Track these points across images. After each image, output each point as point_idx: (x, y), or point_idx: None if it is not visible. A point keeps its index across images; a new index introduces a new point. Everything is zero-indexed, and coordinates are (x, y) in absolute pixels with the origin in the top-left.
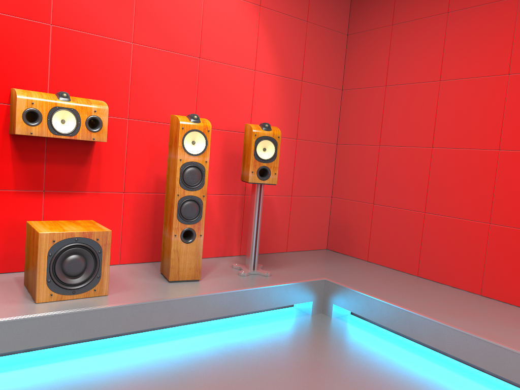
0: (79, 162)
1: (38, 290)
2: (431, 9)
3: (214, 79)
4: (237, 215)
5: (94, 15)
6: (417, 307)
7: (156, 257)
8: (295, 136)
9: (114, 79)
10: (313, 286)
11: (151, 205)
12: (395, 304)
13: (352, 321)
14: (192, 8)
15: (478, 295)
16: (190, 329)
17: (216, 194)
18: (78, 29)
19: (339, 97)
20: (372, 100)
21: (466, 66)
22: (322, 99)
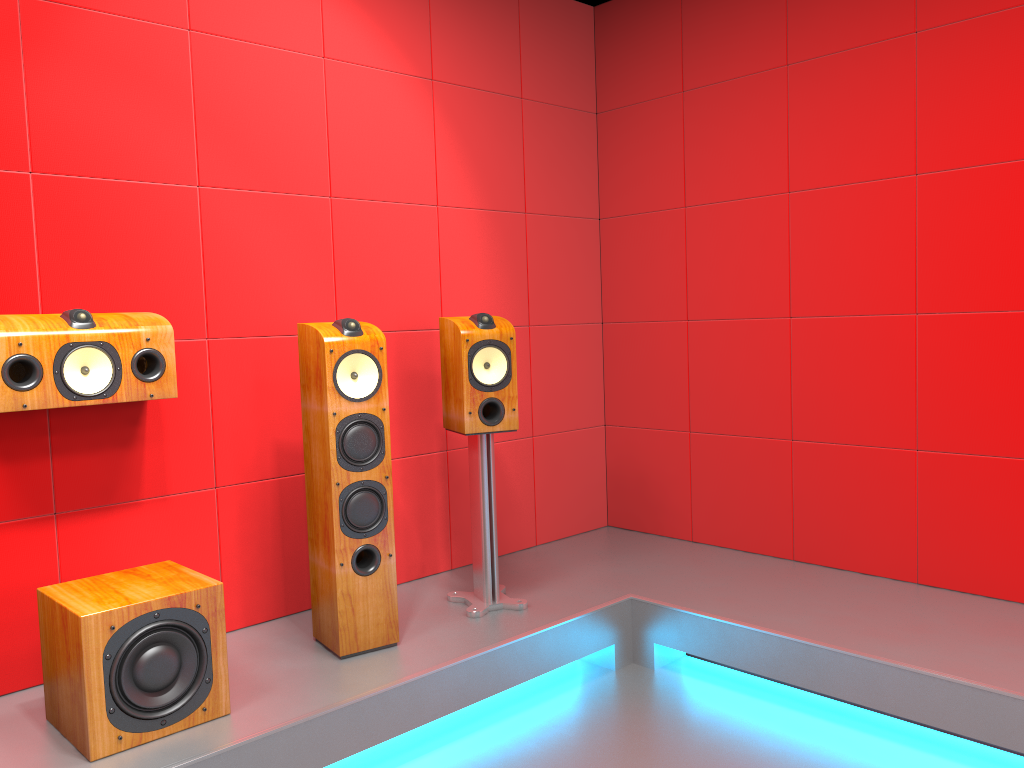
0: (121, 443)
1: (93, 734)
2: (755, 61)
3: (364, 235)
4: (438, 492)
5: (115, 142)
6: (819, 632)
7: (293, 604)
8: (525, 320)
9: (171, 265)
10: (611, 615)
11: (273, 504)
12: (779, 633)
13: (694, 669)
14: (306, 101)
15: (912, 585)
16: (396, 746)
17: (394, 458)
18: (88, 174)
19: (597, 233)
20: (663, 235)
21: (835, 164)
22: (565, 243)
